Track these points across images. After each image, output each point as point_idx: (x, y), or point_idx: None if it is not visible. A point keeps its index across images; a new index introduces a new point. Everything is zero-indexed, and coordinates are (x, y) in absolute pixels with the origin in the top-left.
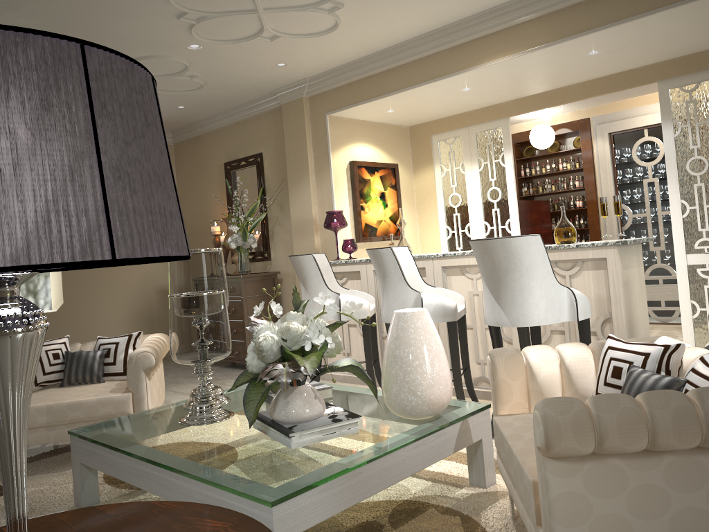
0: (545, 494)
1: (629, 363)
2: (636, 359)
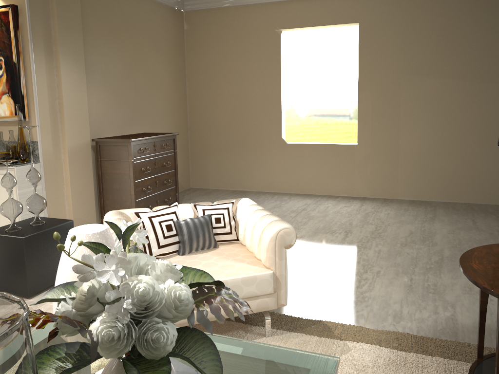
0: (286, 268)
1: (172, 220)
2: (173, 216)
